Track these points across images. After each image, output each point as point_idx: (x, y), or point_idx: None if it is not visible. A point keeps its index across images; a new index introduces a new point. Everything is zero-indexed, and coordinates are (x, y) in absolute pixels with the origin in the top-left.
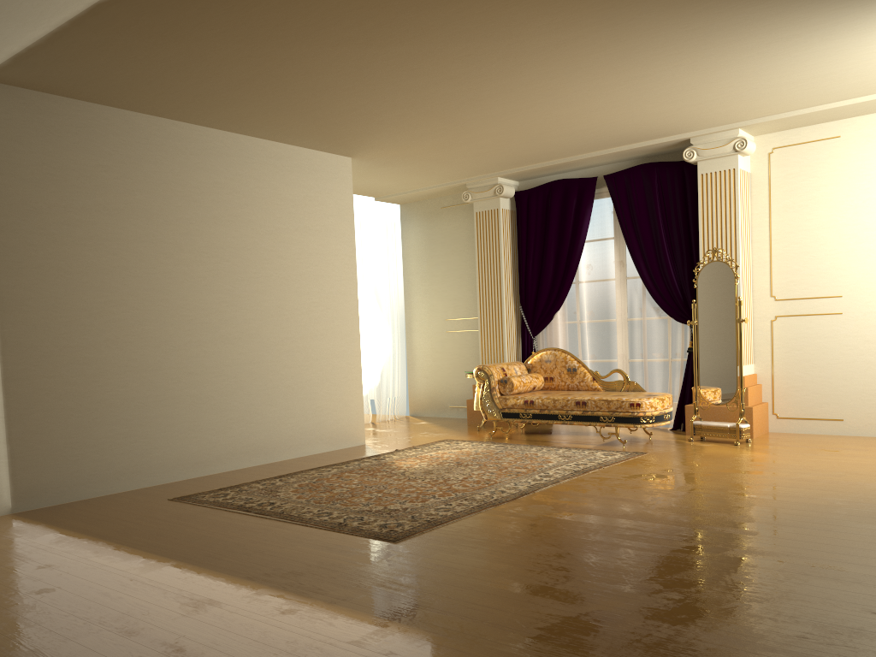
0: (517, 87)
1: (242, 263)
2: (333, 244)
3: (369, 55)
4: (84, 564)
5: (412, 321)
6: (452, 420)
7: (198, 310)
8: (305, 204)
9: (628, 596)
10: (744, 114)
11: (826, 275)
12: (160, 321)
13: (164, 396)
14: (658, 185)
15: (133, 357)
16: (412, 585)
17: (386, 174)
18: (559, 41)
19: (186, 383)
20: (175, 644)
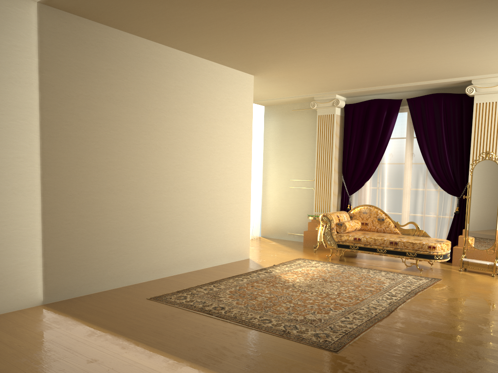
0: (392, 39)
1: (189, 140)
2: (240, 130)
3: (314, 8)
4: (120, 360)
5: (267, 179)
6: (291, 242)
7: (162, 170)
8: (227, 103)
9: None
10: None
11: None
12: (139, 176)
13: (139, 226)
14: (443, 107)
15: (122, 199)
16: None
17: (268, 87)
18: (445, 9)
19: (152, 218)
20: None
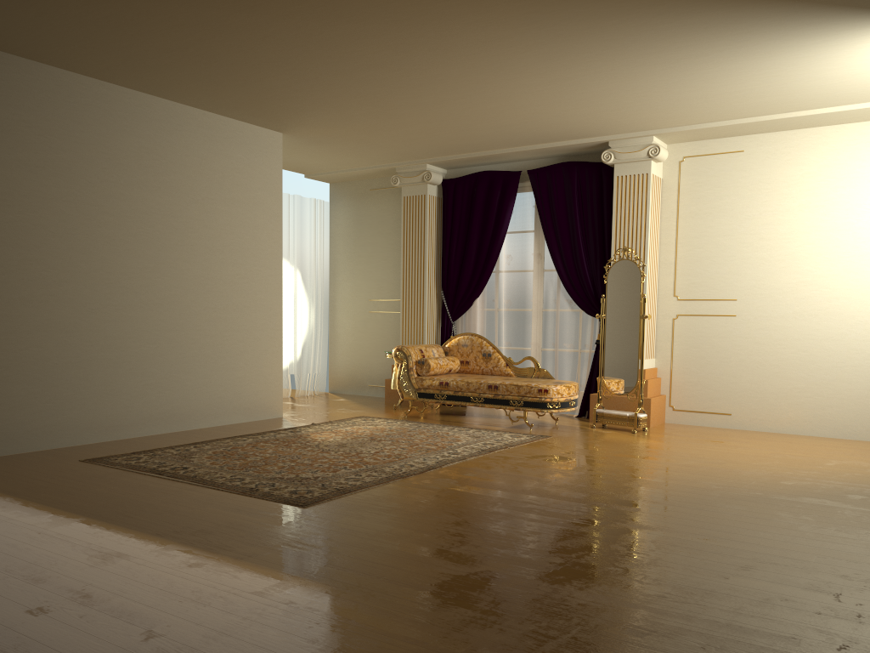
0: (447, 79)
1: (166, 230)
2: (260, 217)
3: (304, 34)
4: None
5: (336, 299)
6: (371, 398)
7: (119, 274)
8: (234, 175)
9: (515, 559)
10: (658, 122)
11: (724, 279)
12: (79, 282)
13: (80, 358)
14: (577, 183)
15: (48, 317)
16: (317, 545)
17: (317, 152)
18: (487, 39)
19: (102, 346)
20: (82, 591)
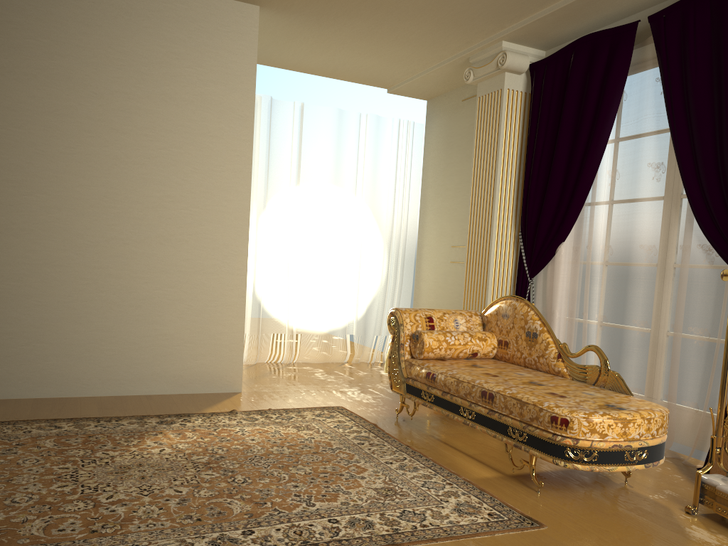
0: None
1: (45, 132)
2: (212, 121)
3: None
4: None
5: (423, 246)
6: None
7: None
8: (168, 62)
9: None
10: None
11: None
12: None
13: None
14: None
15: None
16: None
17: (347, 41)
18: None
19: None
20: None
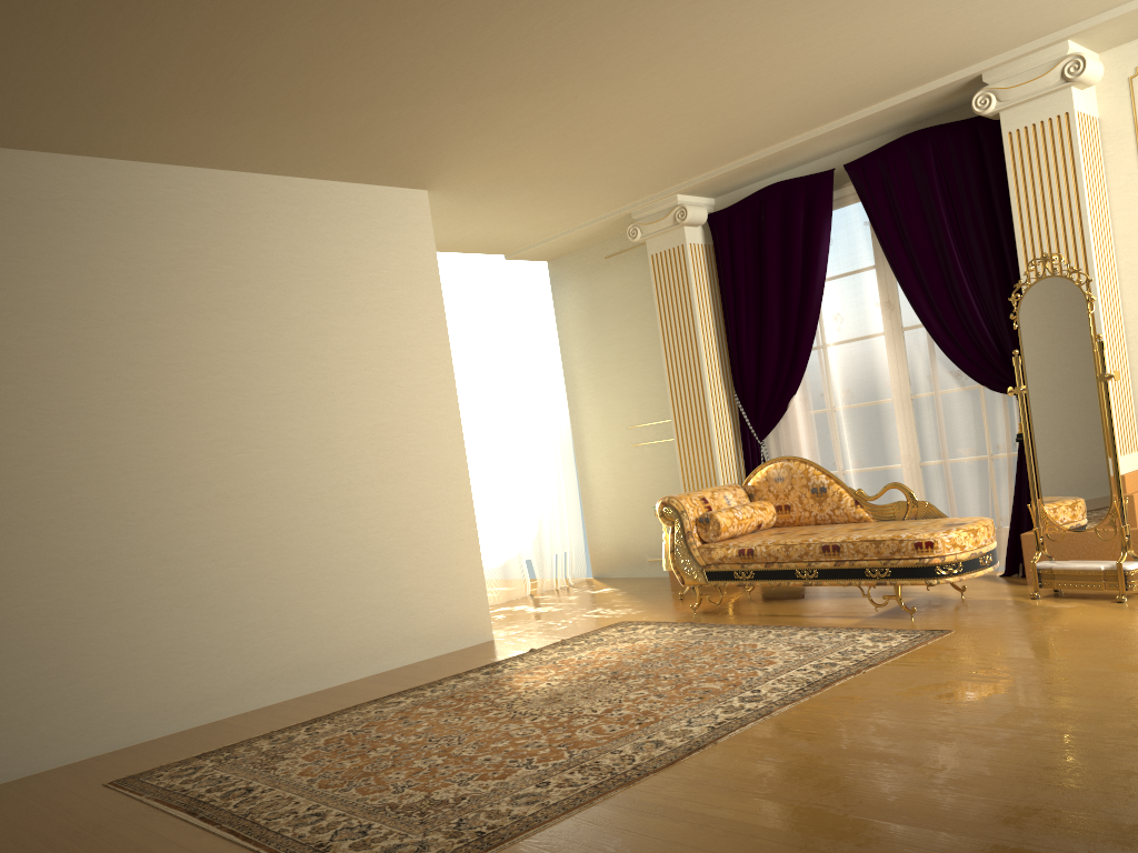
0: (635, 7)
1: (246, 374)
2: (407, 328)
3: None
4: None
5: (582, 434)
6: (652, 582)
7: (173, 458)
8: (352, 270)
9: None
10: (1074, 7)
11: None
12: (103, 482)
13: (121, 603)
14: (936, 165)
15: (57, 545)
16: None
17: (499, 212)
18: None
19: (159, 578)
20: None
